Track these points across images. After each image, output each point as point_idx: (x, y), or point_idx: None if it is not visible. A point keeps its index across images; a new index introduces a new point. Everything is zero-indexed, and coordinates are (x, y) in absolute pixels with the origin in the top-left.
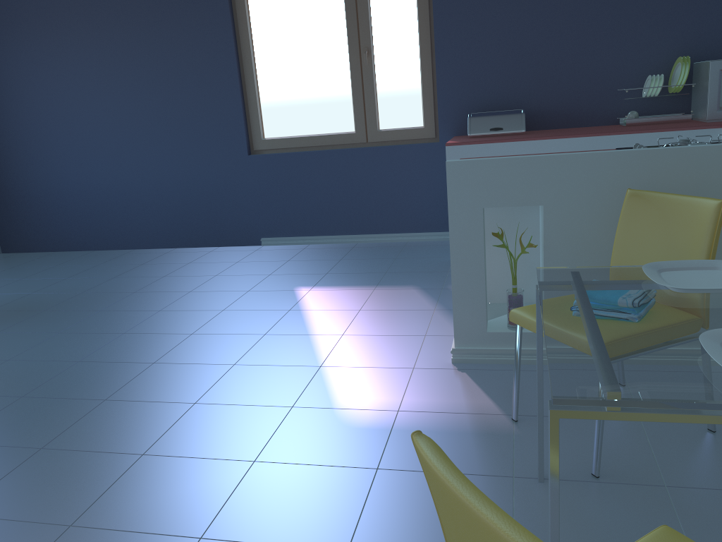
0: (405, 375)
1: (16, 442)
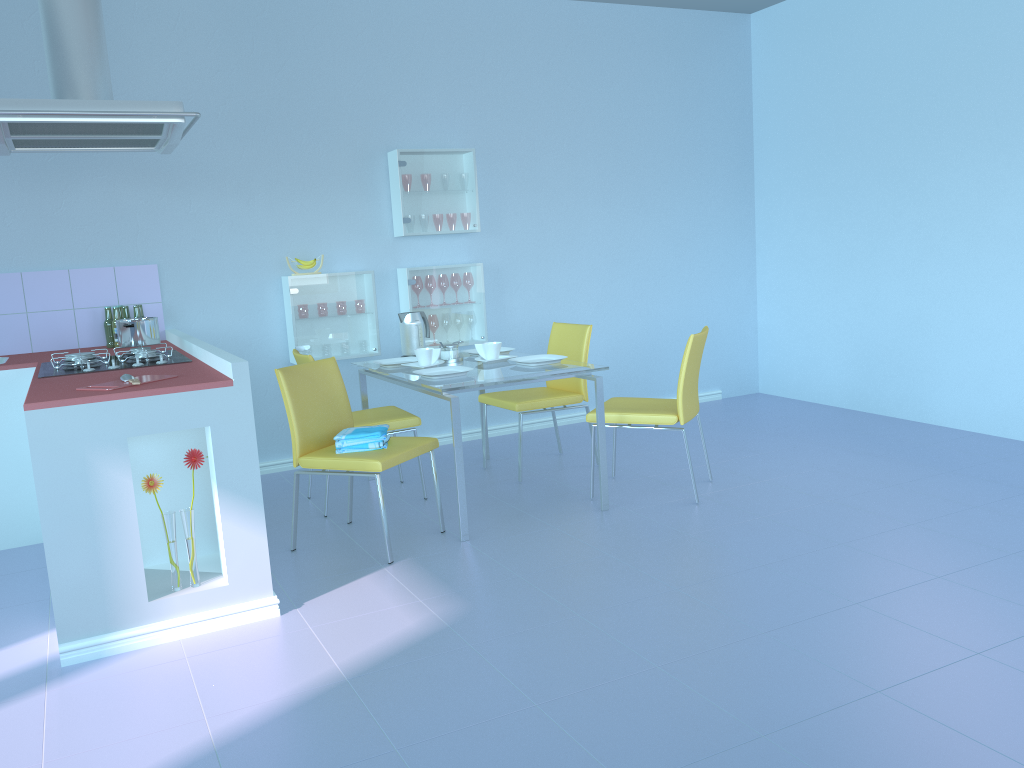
0: (333, 625)
1: (796, 766)
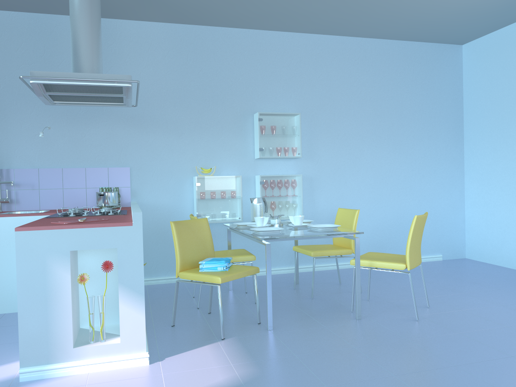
0: (176, 374)
1: None
